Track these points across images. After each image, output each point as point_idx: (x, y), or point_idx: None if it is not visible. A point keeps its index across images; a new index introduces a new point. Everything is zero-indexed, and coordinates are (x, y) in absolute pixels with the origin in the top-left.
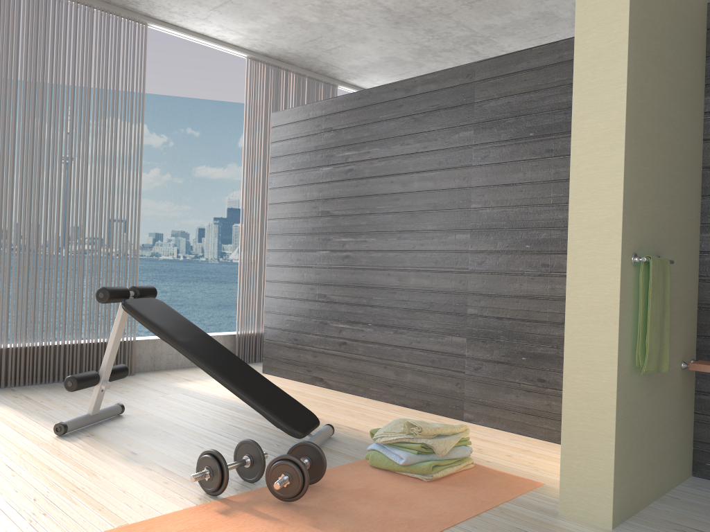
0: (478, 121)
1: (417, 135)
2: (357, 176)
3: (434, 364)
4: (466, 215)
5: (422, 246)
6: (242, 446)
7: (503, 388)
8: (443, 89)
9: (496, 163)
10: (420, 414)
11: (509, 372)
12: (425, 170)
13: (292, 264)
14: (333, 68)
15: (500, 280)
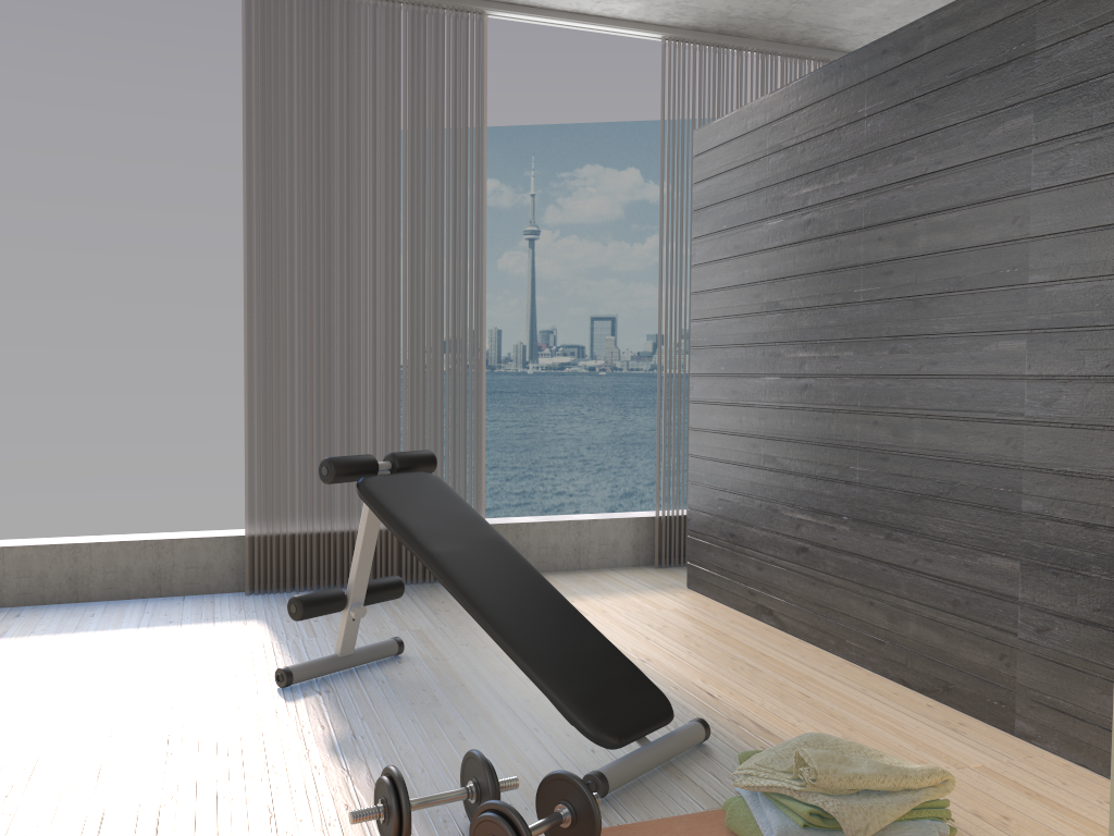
0: (1044, 91)
1: (923, 139)
2: (821, 232)
3: (957, 610)
4: (1020, 300)
5: (934, 366)
6: (468, 761)
7: (1096, 682)
8: (973, 33)
9: (1081, 179)
10: (927, 708)
11: (1110, 647)
12: (939, 209)
13: (725, 401)
14: (824, 30)
15: (1090, 442)
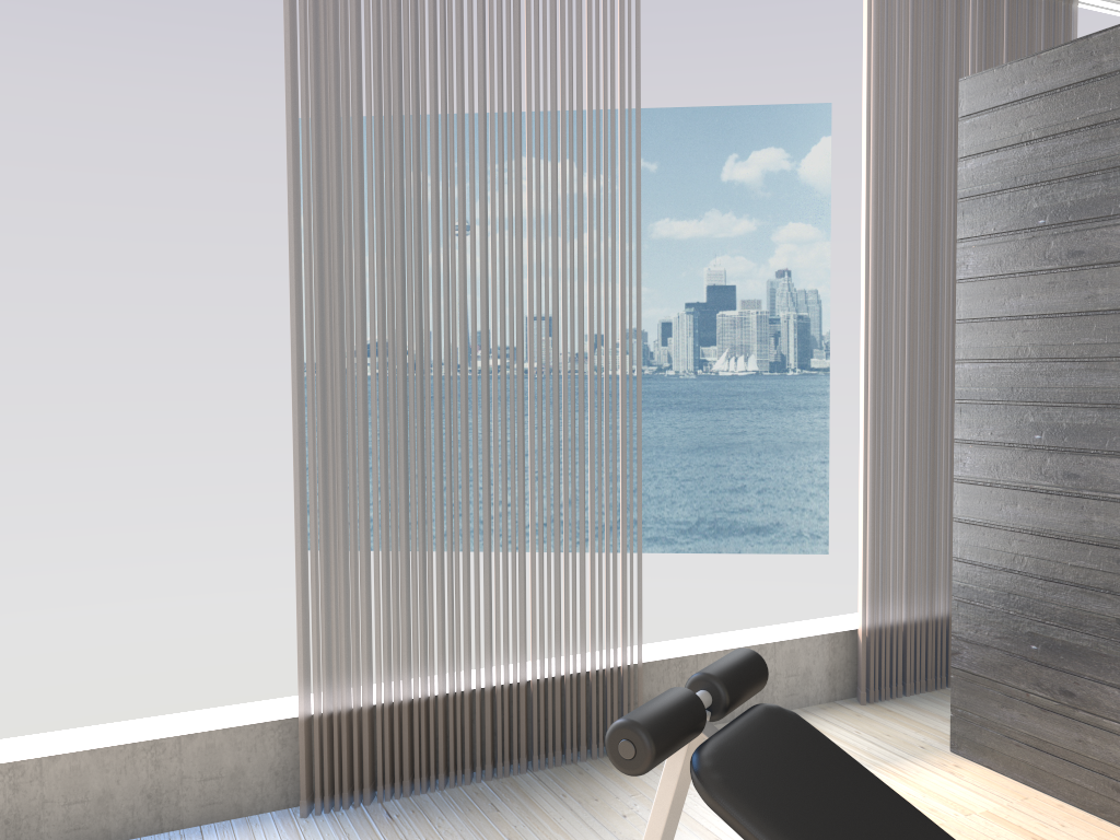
0: None
1: None
2: None
3: None
4: None
5: None
6: None
7: None
8: None
9: None
10: None
11: None
12: None
13: (1046, 487)
14: None
15: None
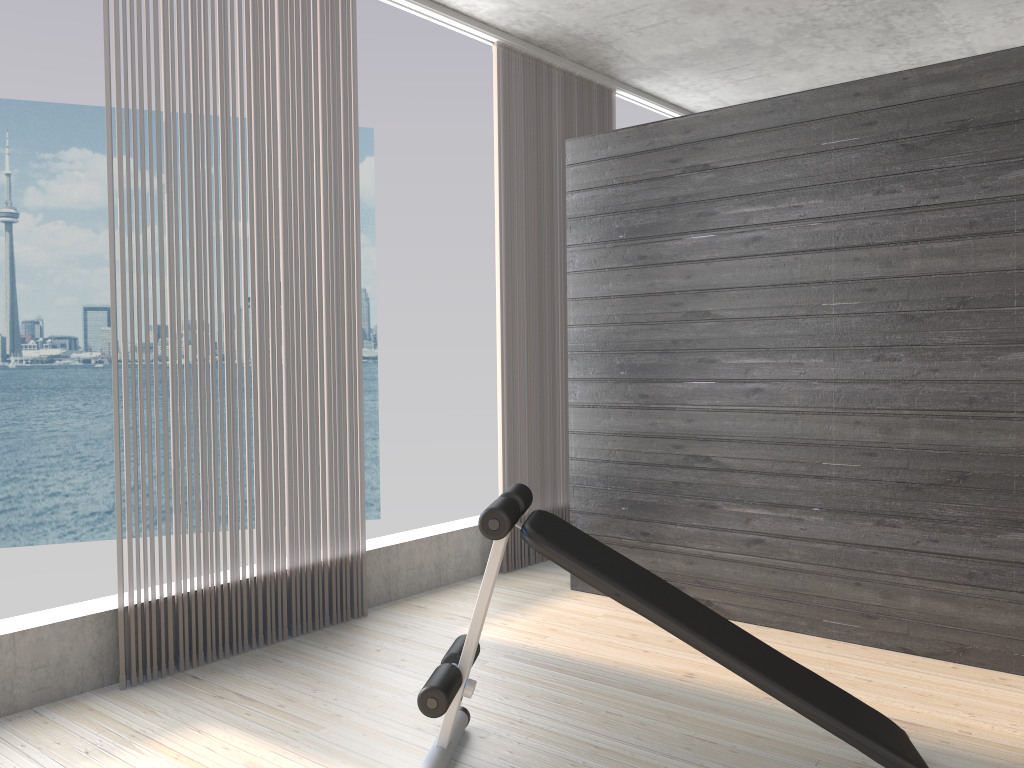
0: None
1: (913, 175)
2: (773, 249)
3: (974, 581)
4: None
5: (935, 372)
6: None
7: None
8: (972, 91)
9: None
10: (957, 670)
11: None
12: (936, 237)
13: (628, 404)
14: (625, 60)
15: None
